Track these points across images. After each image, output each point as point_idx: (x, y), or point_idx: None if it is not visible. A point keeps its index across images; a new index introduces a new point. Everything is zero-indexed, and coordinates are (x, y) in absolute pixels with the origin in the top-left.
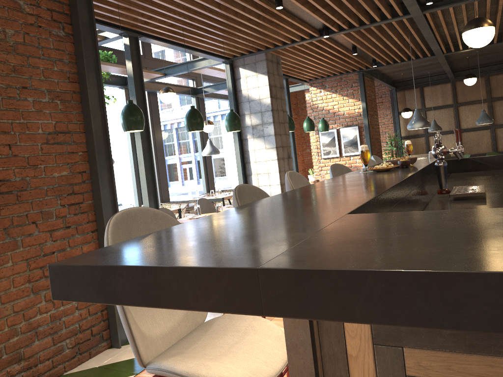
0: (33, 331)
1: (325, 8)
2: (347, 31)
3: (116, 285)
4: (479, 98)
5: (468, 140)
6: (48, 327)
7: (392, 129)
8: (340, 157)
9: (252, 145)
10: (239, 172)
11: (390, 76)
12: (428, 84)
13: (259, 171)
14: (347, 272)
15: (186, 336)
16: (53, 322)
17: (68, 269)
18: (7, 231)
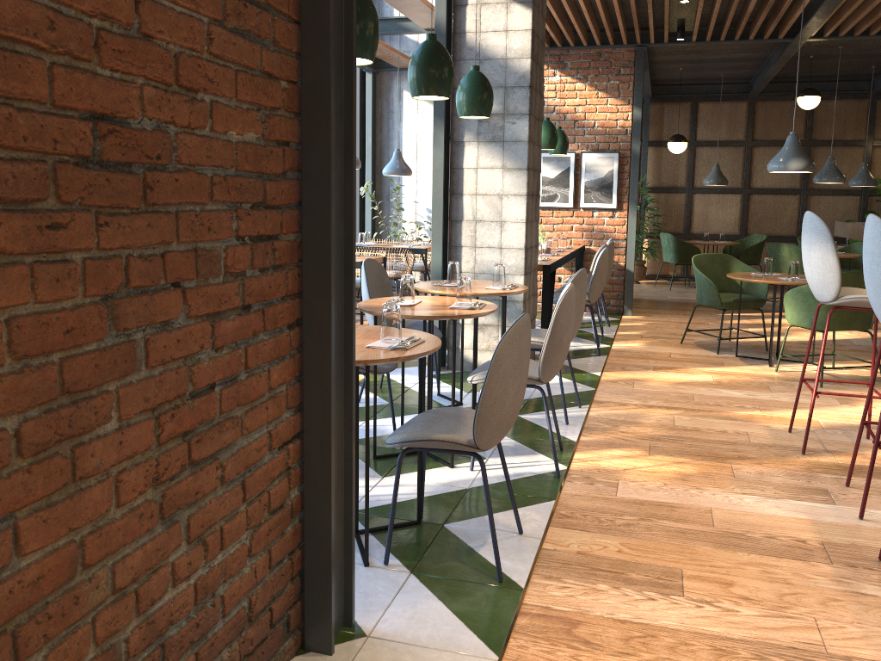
0: (154, 643)
1: None
2: None
3: None
4: None
5: (760, 210)
6: (191, 622)
7: None
8: (573, 210)
9: (472, 157)
10: (437, 212)
11: (658, 70)
12: (707, 98)
13: (481, 215)
14: None
15: None
16: (198, 604)
17: None
18: (112, 307)
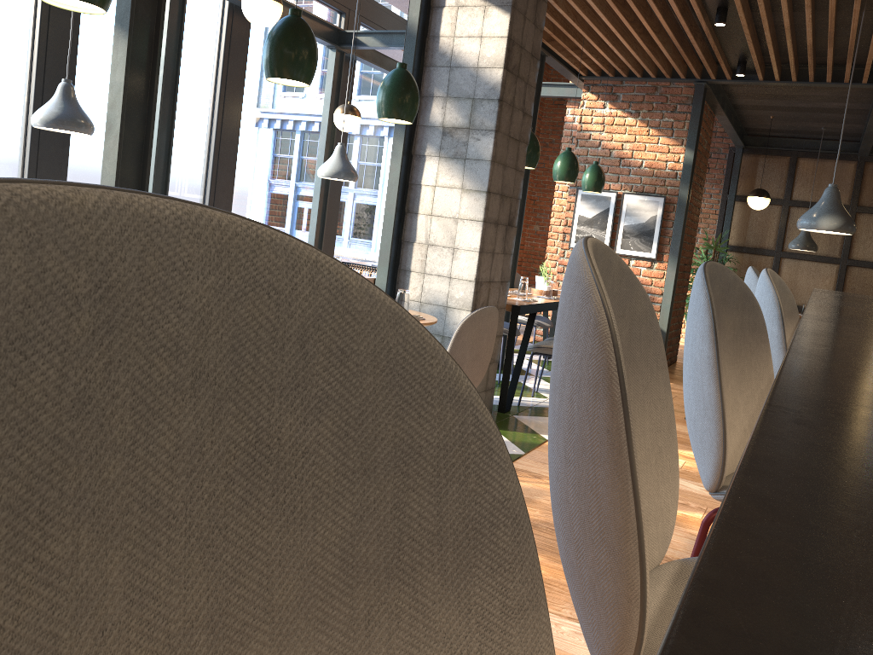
0: None
1: None
2: None
3: None
4: None
5: (859, 285)
6: None
7: (713, 225)
8: None
9: (432, 174)
10: (388, 230)
11: (746, 116)
12: (809, 154)
13: (434, 239)
14: None
15: None
16: None
17: None
18: None
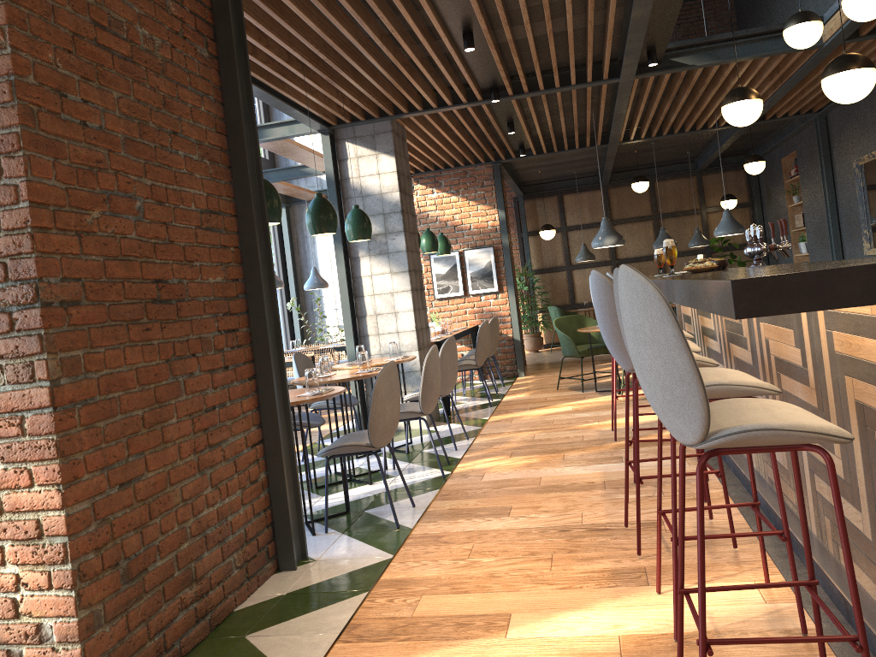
0: (201, 534)
1: (518, 57)
2: (525, 95)
3: (840, 287)
4: (642, 214)
5: None
6: (217, 529)
7: (517, 258)
8: (464, 297)
9: (367, 268)
10: (346, 312)
11: (522, 174)
12: (569, 191)
13: (380, 310)
14: None
15: None
16: (219, 522)
17: (766, 281)
18: (170, 365)
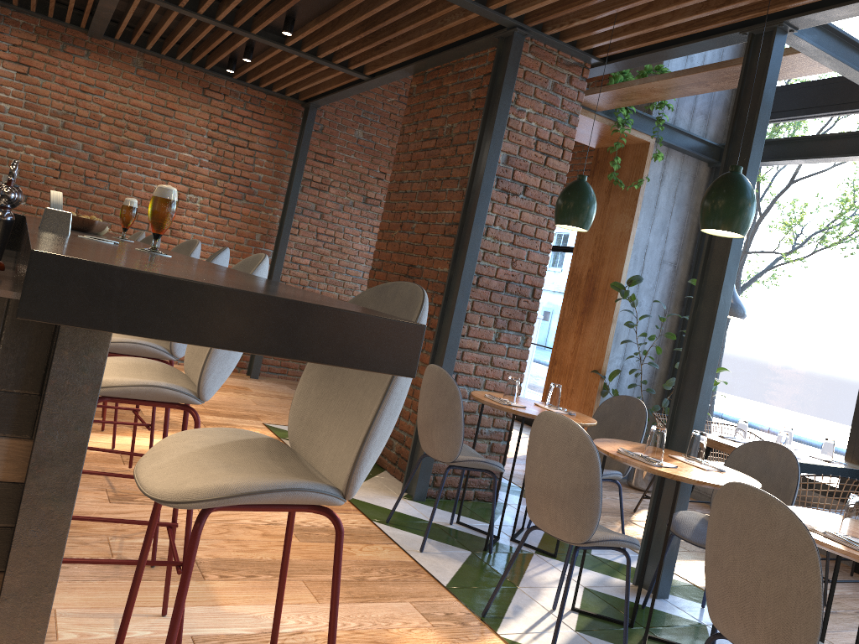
0: None
1: None
2: None
3: None
4: None
5: None
6: None
7: None
8: None
9: None
10: None
11: None
12: None
13: None
14: None
15: None
16: None
17: None
18: None
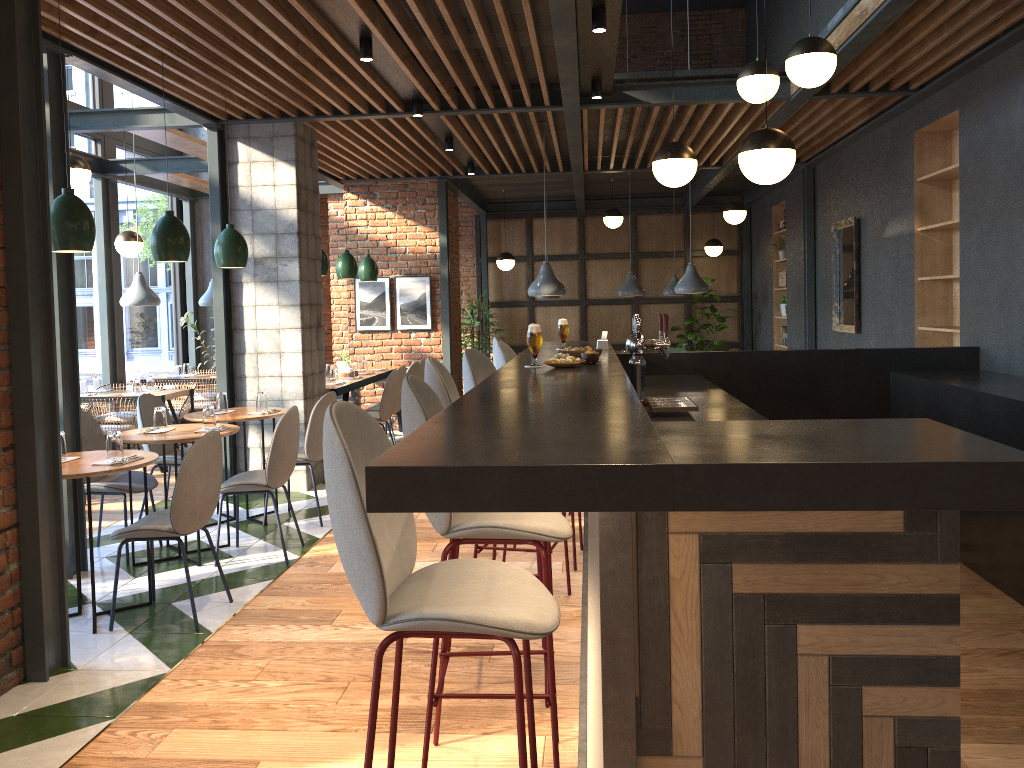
0: None
1: (435, 71)
2: (455, 112)
3: (481, 488)
4: (619, 251)
5: (597, 320)
6: None
7: (473, 287)
8: (391, 332)
9: (251, 296)
10: (221, 347)
11: (483, 191)
12: (540, 214)
13: (262, 348)
14: (764, 465)
15: (401, 590)
16: None
17: (403, 472)
18: None
